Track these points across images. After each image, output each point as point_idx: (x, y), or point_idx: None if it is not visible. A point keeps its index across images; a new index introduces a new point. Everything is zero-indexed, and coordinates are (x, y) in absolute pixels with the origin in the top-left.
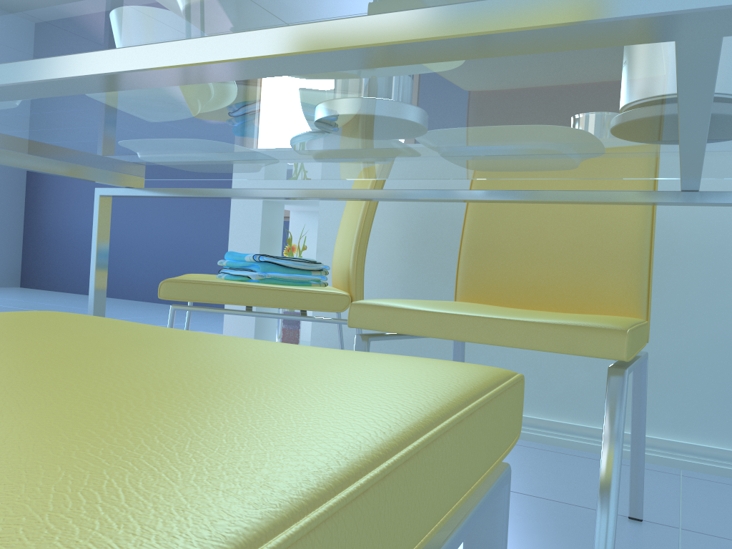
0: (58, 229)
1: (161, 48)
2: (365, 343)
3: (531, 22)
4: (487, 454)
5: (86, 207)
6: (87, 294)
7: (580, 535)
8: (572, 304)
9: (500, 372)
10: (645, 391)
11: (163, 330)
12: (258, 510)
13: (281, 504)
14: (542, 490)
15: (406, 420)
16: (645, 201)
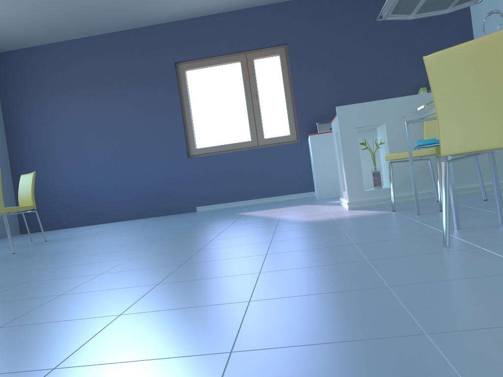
0: (47, 189)
1: None
2: None
3: None
4: None
5: (70, 170)
6: (83, 225)
7: None
8: None
9: None
10: None
11: None
12: None
13: None
14: None
15: None
16: None
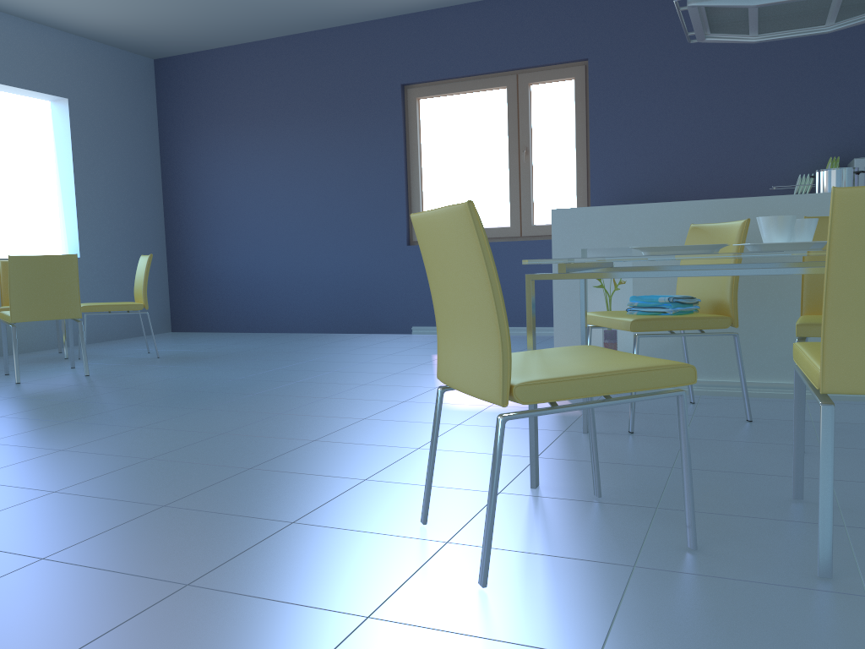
0: (209, 270)
1: None
2: None
3: None
4: None
5: (240, 246)
6: (251, 331)
7: None
8: None
9: None
10: None
11: None
12: None
13: None
14: (856, 420)
15: None
16: None
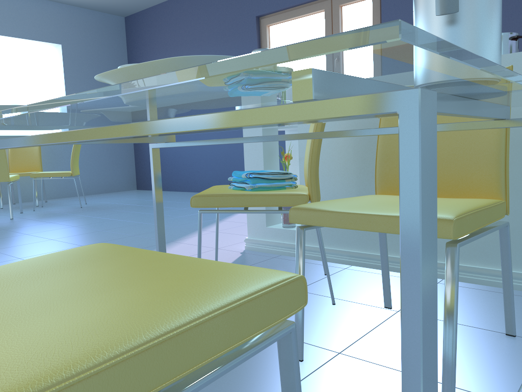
0: None
1: (112, 128)
2: (302, 232)
3: (243, 123)
4: (259, 322)
5: None
6: (175, 190)
7: (464, 346)
8: (454, 191)
9: (281, 277)
10: (509, 248)
11: (144, 254)
12: (92, 359)
13: (102, 357)
14: None
15: (189, 315)
16: (470, 129)
